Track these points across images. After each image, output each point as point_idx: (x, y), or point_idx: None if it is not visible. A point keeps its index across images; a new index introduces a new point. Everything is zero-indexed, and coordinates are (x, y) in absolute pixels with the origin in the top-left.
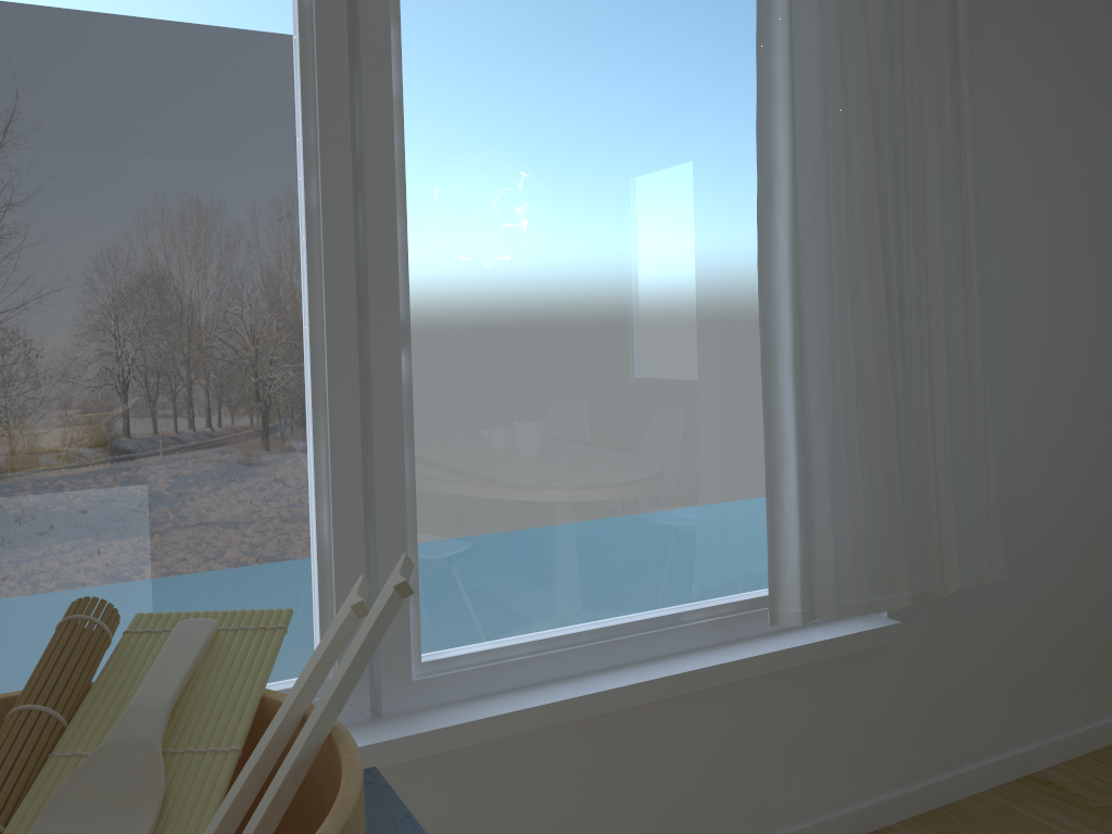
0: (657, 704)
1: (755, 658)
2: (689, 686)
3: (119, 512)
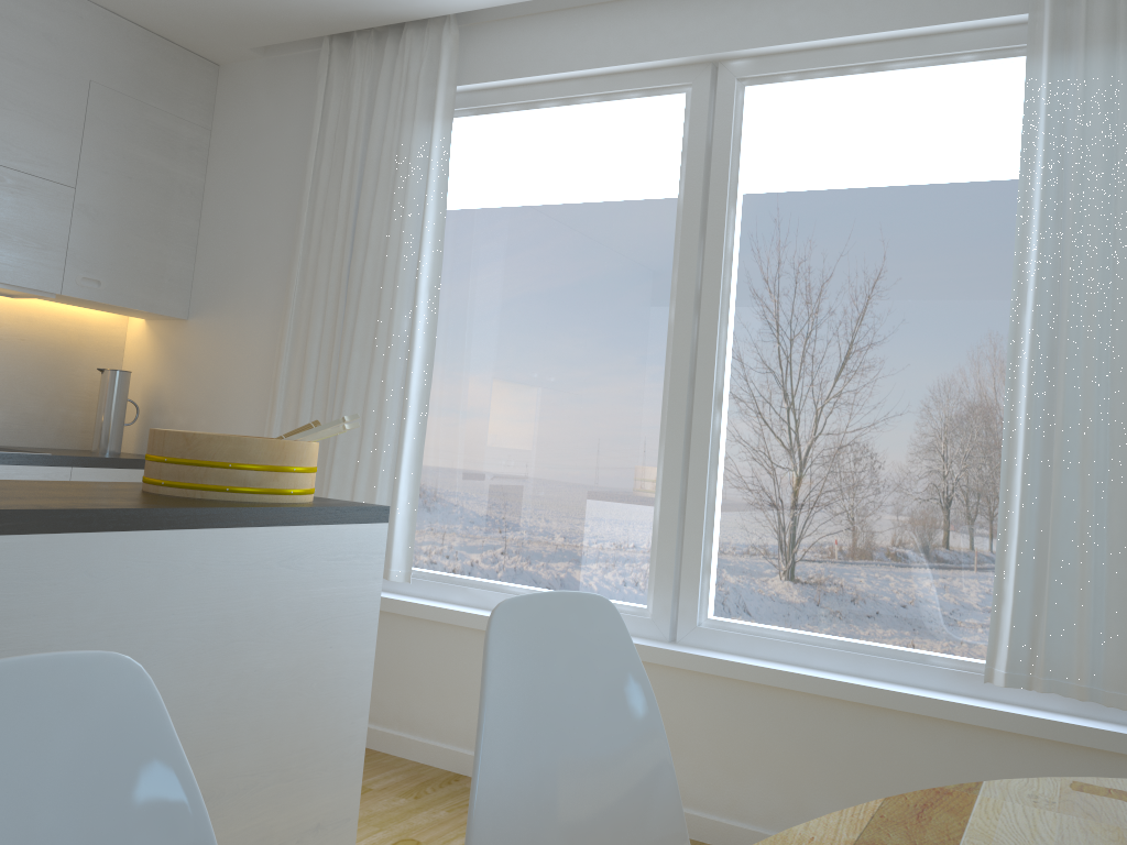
0: (874, 713)
1: (968, 707)
2: (892, 703)
3: (563, 481)
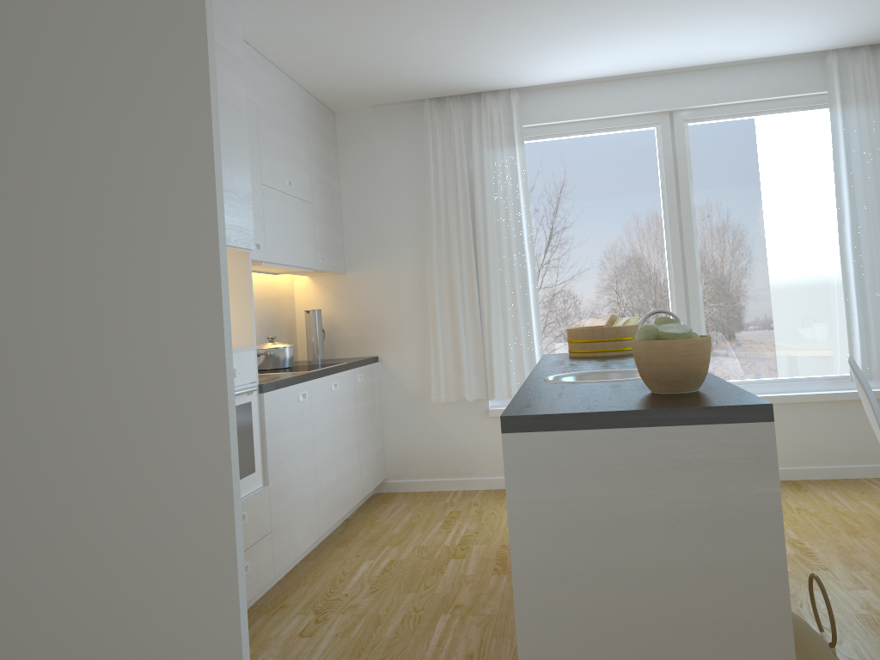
0: (801, 406)
1: (844, 393)
2: (812, 399)
3: None
